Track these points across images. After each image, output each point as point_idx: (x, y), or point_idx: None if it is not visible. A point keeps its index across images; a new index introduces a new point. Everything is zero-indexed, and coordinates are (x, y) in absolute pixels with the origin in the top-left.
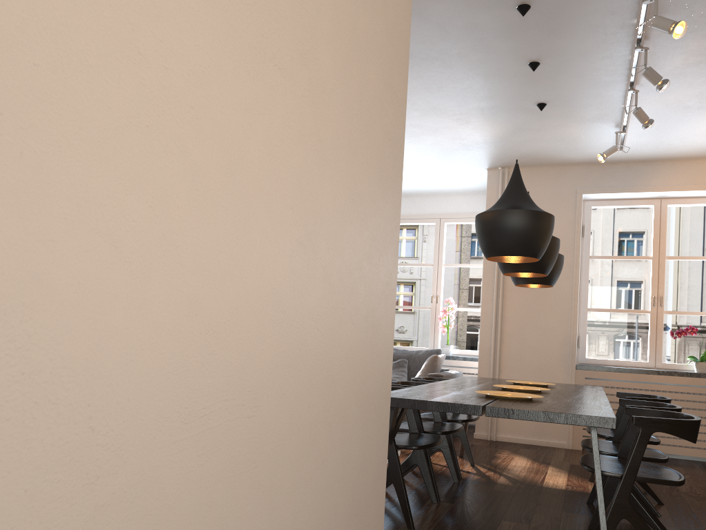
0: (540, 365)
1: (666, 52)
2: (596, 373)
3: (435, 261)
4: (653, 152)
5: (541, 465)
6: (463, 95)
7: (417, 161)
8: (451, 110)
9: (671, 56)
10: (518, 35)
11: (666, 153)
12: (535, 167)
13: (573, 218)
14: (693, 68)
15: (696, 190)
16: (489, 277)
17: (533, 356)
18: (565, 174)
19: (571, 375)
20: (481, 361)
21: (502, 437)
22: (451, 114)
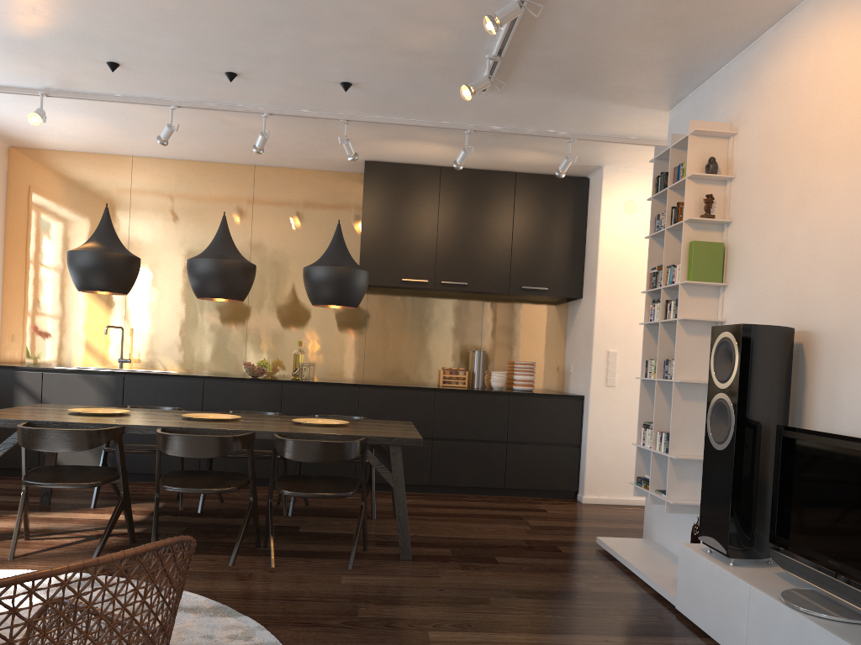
0: None
1: (246, 115)
2: None
3: None
4: None
5: (4, 518)
6: (137, 29)
7: None
8: (76, 12)
9: (238, 116)
10: (296, 76)
11: None
12: None
13: None
14: (213, 120)
15: None
16: None
17: None
18: None
19: None
20: None
21: None
22: (54, 8)
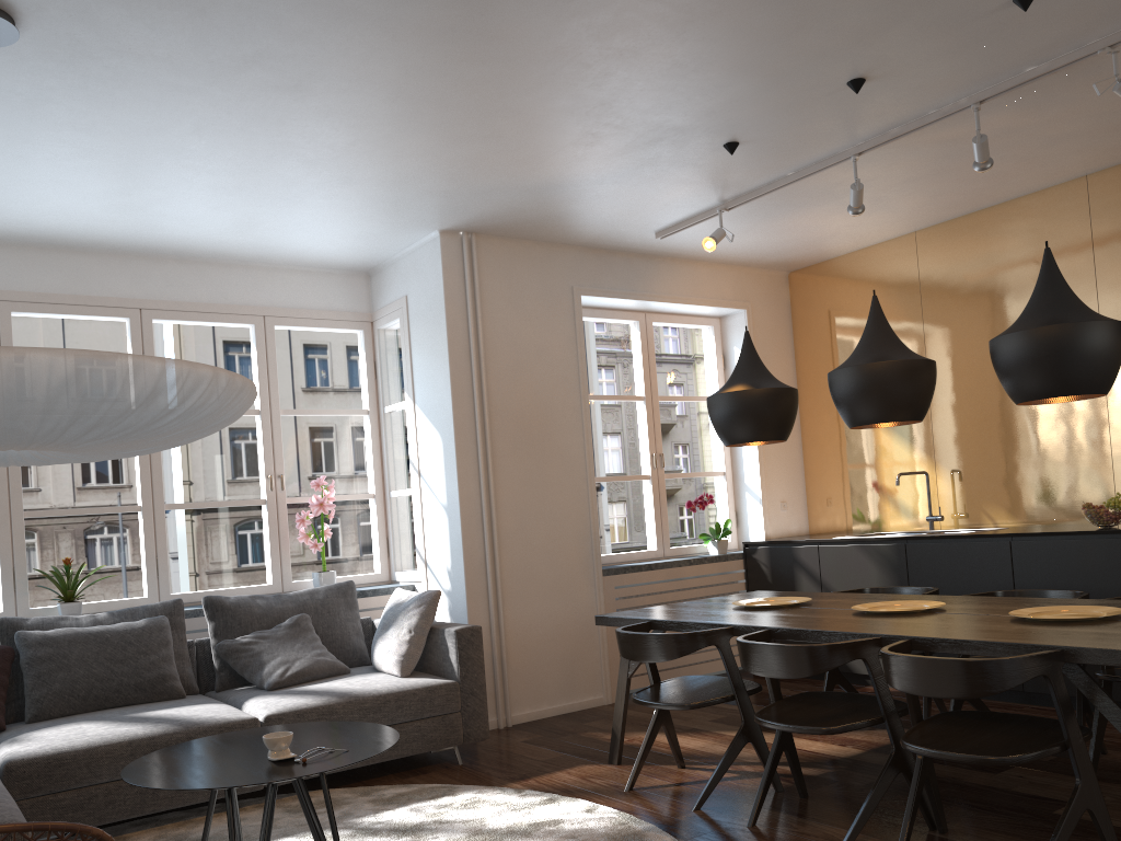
0: (557, 578)
1: (960, 119)
2: (626, 576)
3: (265, 405)
4: (679, 244)
5: (707, 734)
6: (689, 96)
7: (358, 193)
8: (620, 114)
9: (952, 125)
10: (936, 33)
11: (686, 248)
12: (513, 240)
13: (572, 333)
14: (932, 147)
15: (699, 305)
16: (466, 432)
17: (546, 565)
18: (554, 259)
19: (599, 587)
20: (471, 588)
21: (520, 715)
22: (602, 123)
